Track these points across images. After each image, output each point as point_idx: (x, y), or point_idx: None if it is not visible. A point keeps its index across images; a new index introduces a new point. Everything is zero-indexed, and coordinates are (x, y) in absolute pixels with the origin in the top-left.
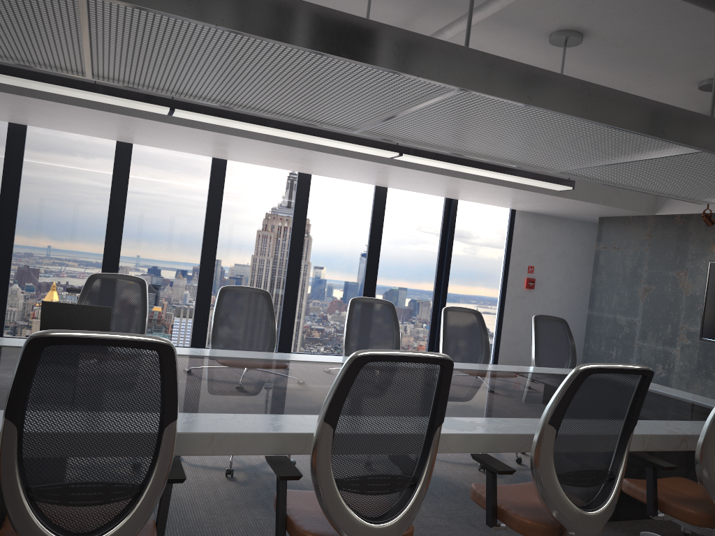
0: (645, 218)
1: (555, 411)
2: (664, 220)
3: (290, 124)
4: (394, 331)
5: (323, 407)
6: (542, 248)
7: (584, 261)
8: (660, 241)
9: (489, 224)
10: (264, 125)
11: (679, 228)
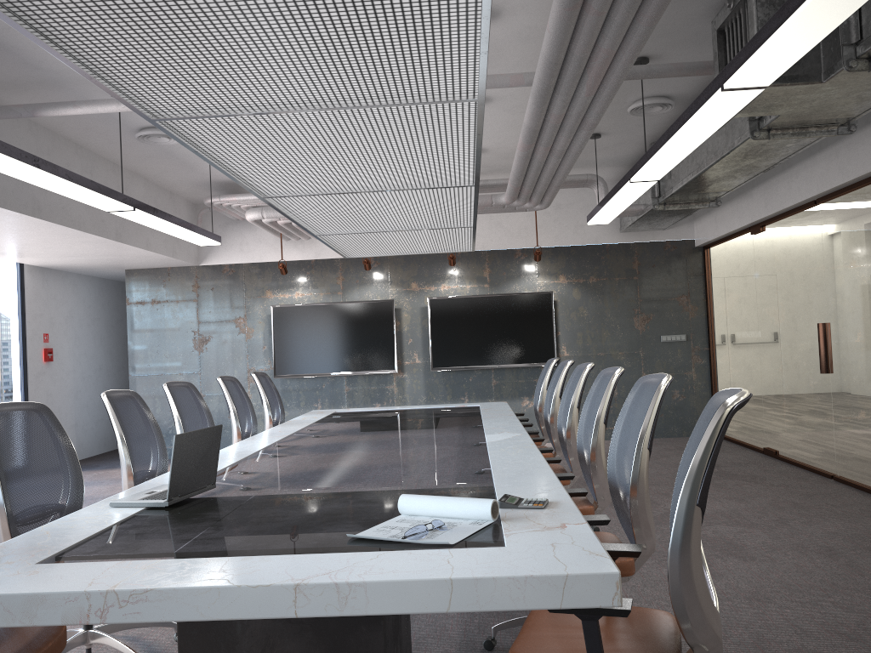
0: (189, 269)
1: (579, 398)
2: (211, 270)
3: (58, 167)
4: (207, 413)
5: (601, 414)
6: (52, 310)
7: (87, 321)
8: (211, 291)
9: (1, 285)
10: (39, 167)
11: (229, 277)
